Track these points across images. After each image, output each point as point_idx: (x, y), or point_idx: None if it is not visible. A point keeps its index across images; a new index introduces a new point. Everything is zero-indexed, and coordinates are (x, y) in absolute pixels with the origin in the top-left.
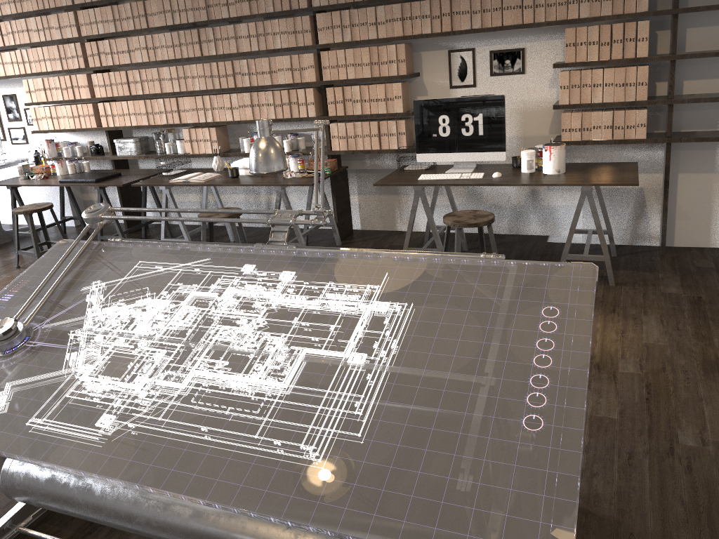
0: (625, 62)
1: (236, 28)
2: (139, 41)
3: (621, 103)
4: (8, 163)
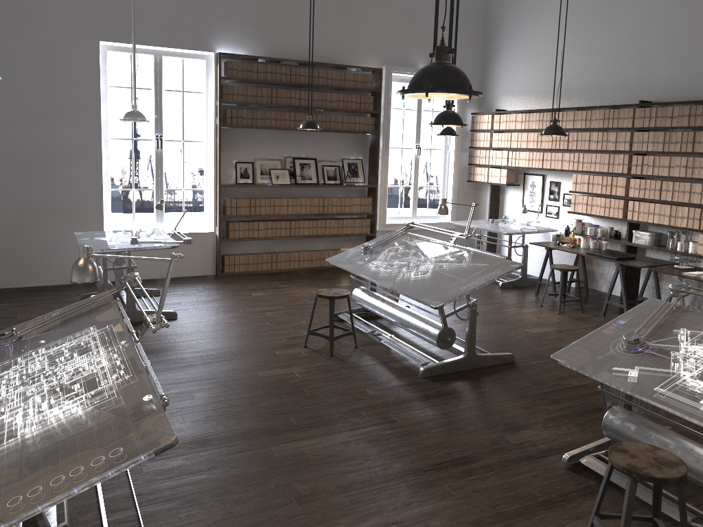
0: None
1: None
2: (680, 161)
3: None
4: (544, 230)
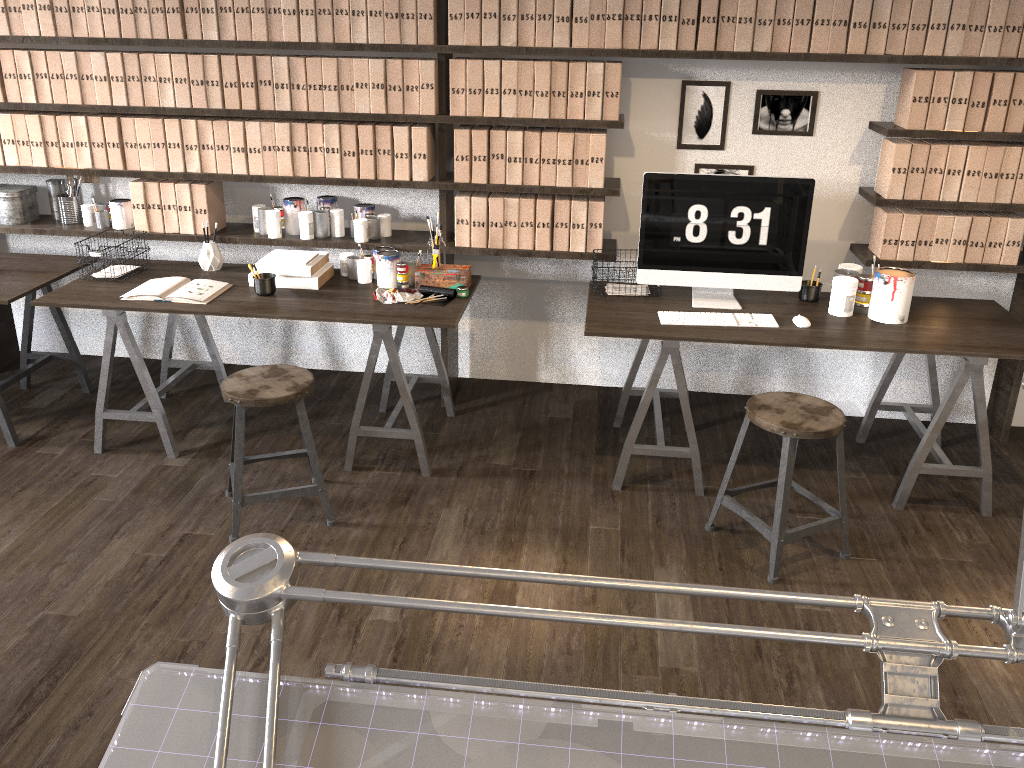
0: (1008, 138)
1: None
2: None
3: (989, 205)
4: None
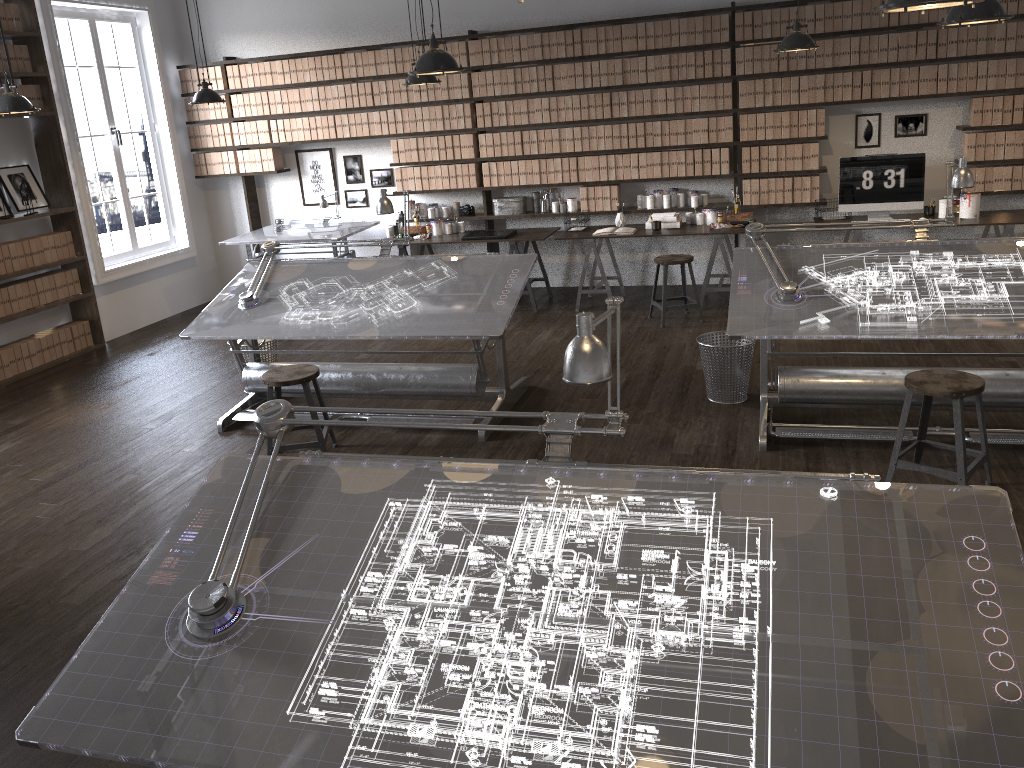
0: None
1: (653, 92)
2: (541, 103)
3: (1020, 160)
4: (369, 225)
